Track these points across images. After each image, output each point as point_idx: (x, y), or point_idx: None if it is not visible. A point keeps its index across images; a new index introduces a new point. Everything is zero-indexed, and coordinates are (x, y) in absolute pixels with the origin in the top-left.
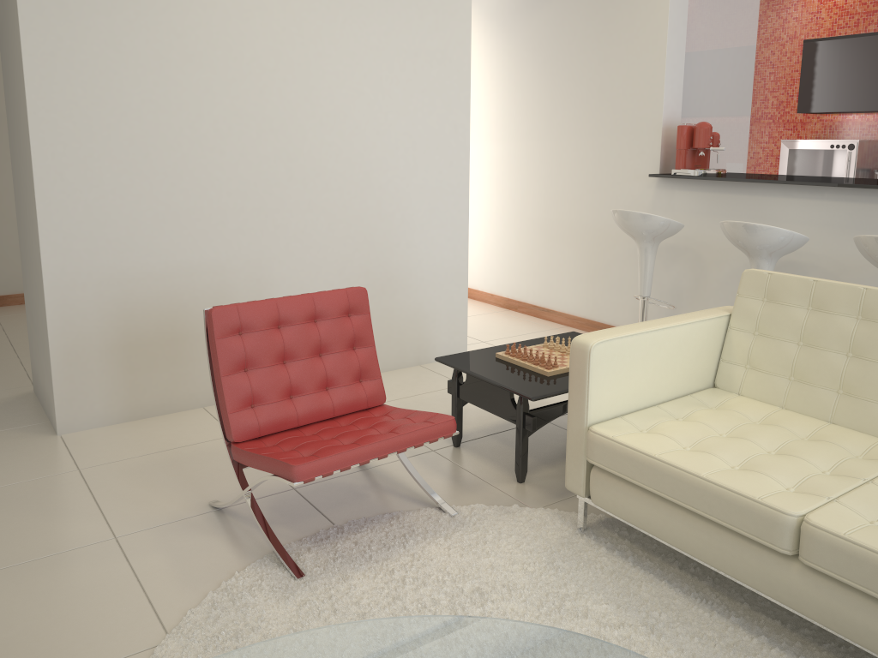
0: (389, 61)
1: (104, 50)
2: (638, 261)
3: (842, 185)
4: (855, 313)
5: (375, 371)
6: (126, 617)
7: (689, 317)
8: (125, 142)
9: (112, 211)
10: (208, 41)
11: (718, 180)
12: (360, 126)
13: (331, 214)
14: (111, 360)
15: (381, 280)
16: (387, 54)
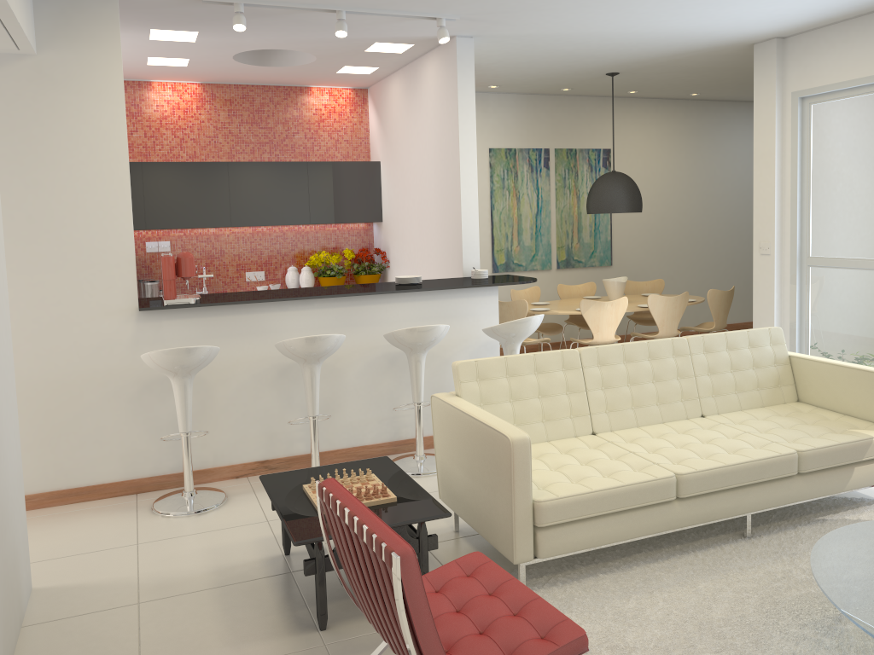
0: None
1: None
2: (179, 398)
3: (338, 295)
4: (533, 370)
5: None
6: None
7: (469, 405)
8: None
9: None
10: None
11: (226, 304)
12: None
13: None
14: None
15: (0, 519)
16: None
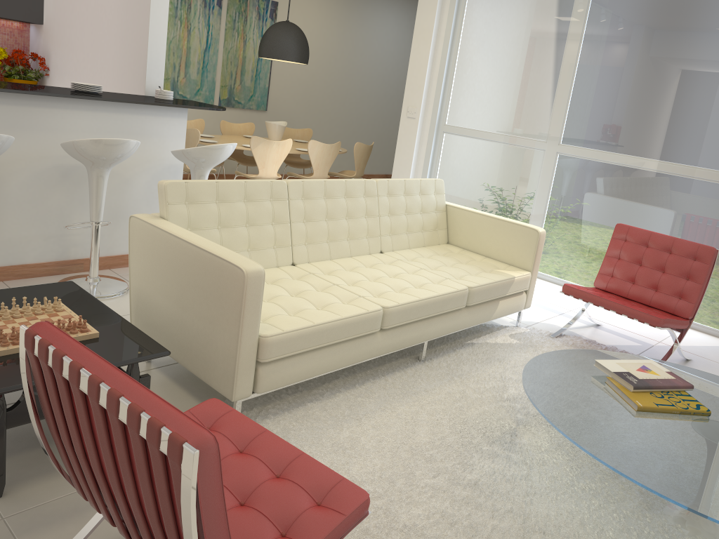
0: None
1: None
2: None
3: (4, 90)
4: (242, 198)
5: None
6: None
7: (182, 230)
8: None
9: None
10: None
11: None
12: None
13: None
14: None
15: None
16: None
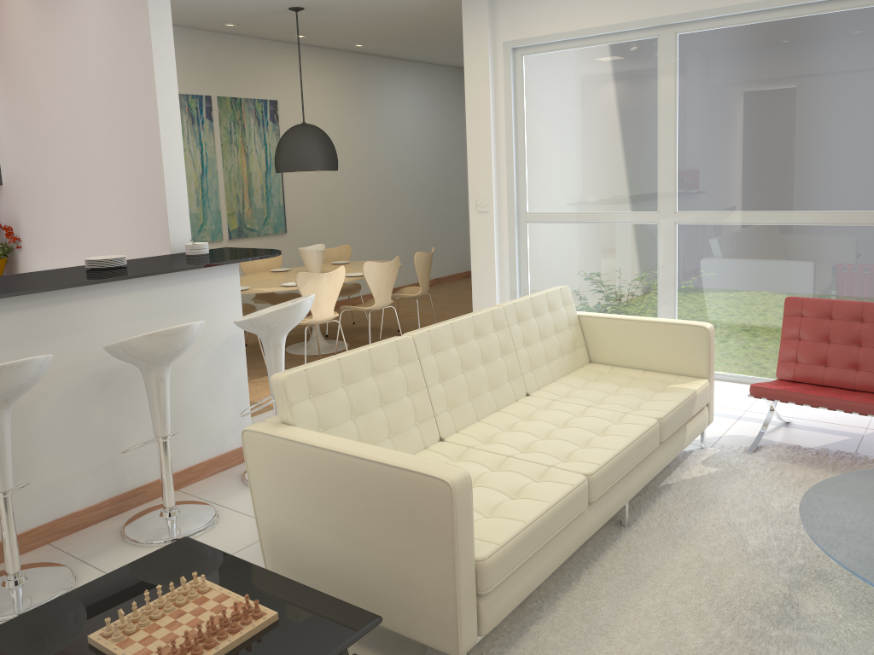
0: None
1: None
2: None
3: (20, 293)
4: (370, 371)
5: None
6: None
7: (327, 437)
8: None
9: None
10: None
11: None
12: None
13: None
14: None
15: None
16: None
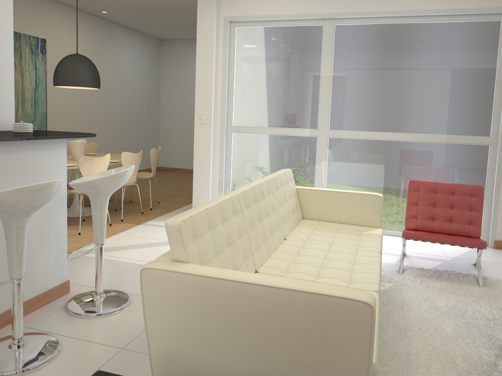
0: None
1: None
2: None
3: None
4: (220, 220)
5: None
6: None
7: (230, 271)
8: None
9: None
10: None
11: None
12: None
13: None
14: None
15: None
16: None
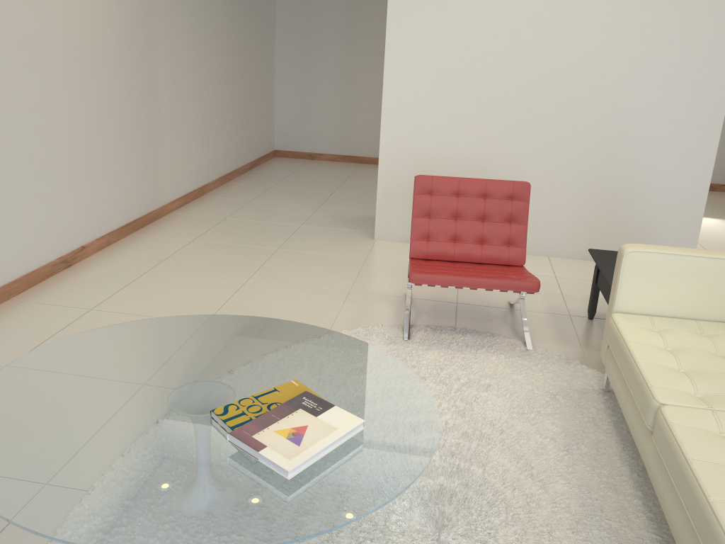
0: (655, 11)
1: (433, 9)
2: None
3: None
4: None
5: (522, 242)
6: (319, 322)
7: None
8: (437, 68)
9: (423, 111)
10: (502, 0)
11: None
12: (617, 65)
13: (578, 132)
14: (408, 203)
15: (615, 190)
16: (653, 5)
